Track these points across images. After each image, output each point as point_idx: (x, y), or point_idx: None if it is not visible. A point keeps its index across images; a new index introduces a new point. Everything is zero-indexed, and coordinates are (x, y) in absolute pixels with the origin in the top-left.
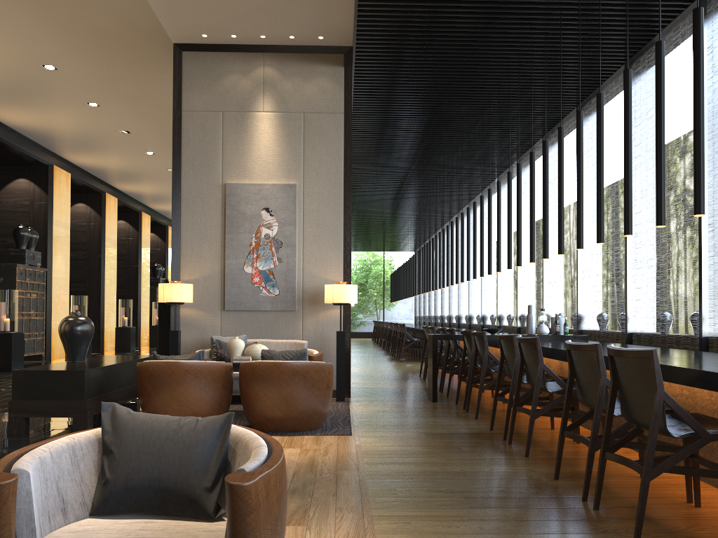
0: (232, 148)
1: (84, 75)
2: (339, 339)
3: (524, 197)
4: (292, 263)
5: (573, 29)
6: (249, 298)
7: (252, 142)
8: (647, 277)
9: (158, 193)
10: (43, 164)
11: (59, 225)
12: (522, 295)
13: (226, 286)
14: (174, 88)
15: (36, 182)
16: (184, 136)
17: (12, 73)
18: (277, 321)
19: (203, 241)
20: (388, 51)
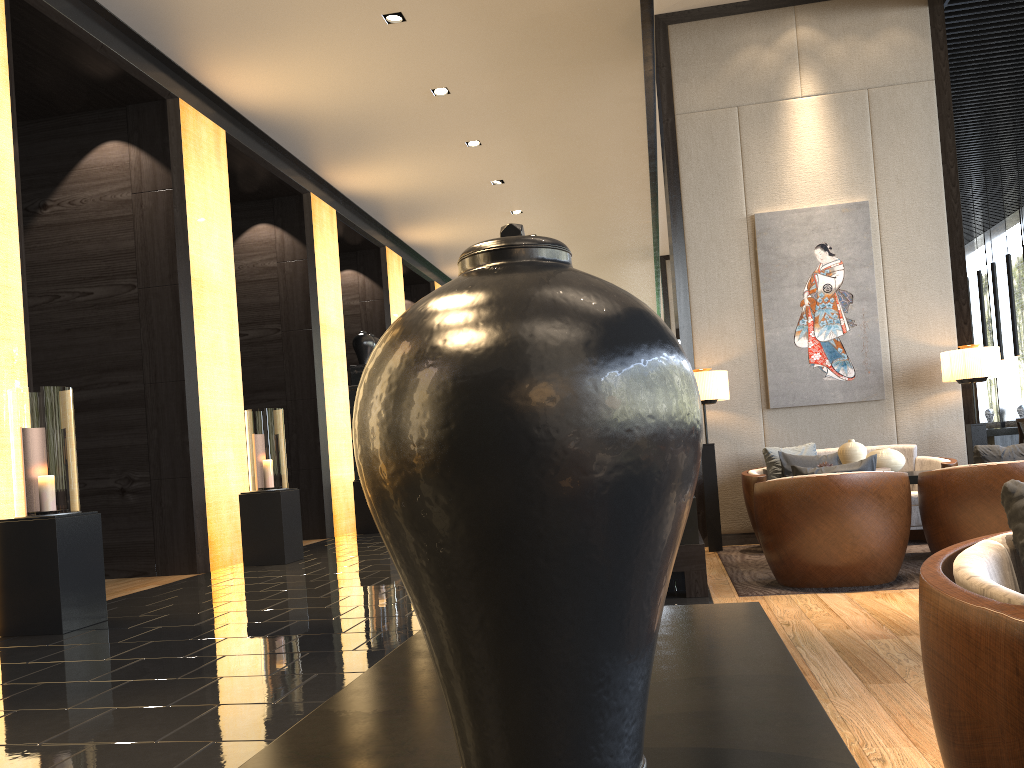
0: (758, 159)
1: (482, 96)
2: (975, 436)
3: None
4: (871, 326)
5: None
6: (808, 387)
7: (788, 146)
8: None
9: None
10: (373, 246)
11: None
12: None
13: (768, 372)
14: (661, 82)
15: (365, 273)
16: (681, 153)
17: (385, 109)
18: (853, 418)
19: (725, 306)
20: None
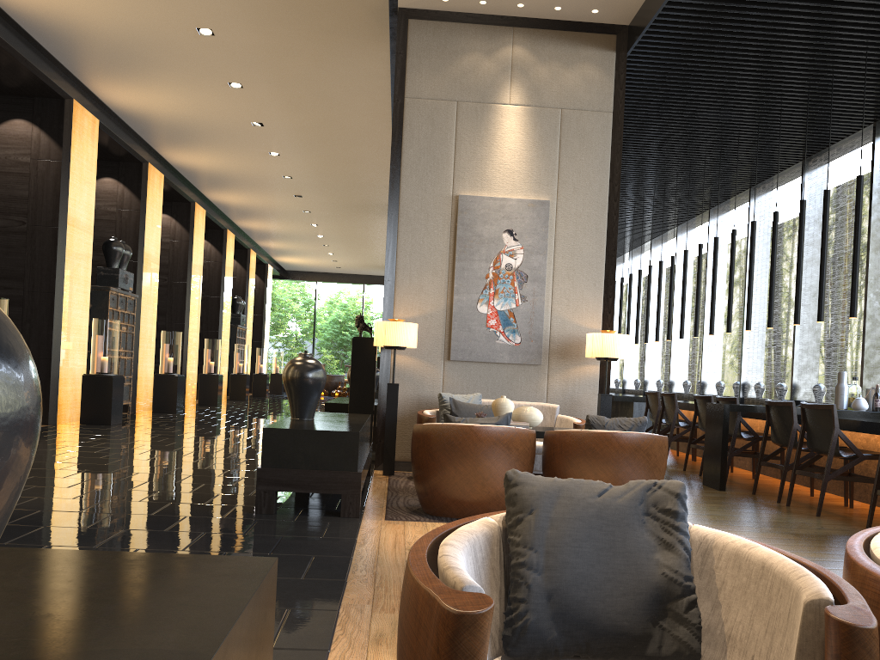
0: (468, 149)
1: (245, 45)
2: (603, 404)
3: (757, 235)
4: (538, 303)
5: None
6: (483, 346)
7: (493, 143)
8: None
9: (256, 207)
10: (136, 160)
11: (150, 241)
12: (748, 358)
13: (453, 329)
14: (396, 67)
15: (125, 183)
16: (406, 131)
17: (152, 36)
18: (515, 377)
19: (425, 269)
20: (685, 34)
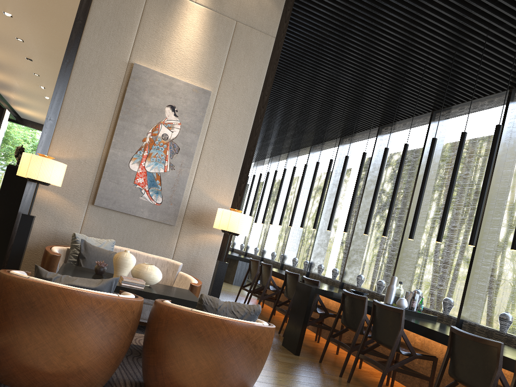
0: (151, 27)
1: None
2: (219, 270)
3: (339, 169)
4: (184, 174)
5: (515, 40)
6: (127, 199)
7: (174, 30)
8: (484, 274)
9: None
10: None
11: None
12: (318, 247)
13: (102, 178)
14: None
15: None
16: None
17: None
18: (150, 232)
19: (89, 119)
20: None
